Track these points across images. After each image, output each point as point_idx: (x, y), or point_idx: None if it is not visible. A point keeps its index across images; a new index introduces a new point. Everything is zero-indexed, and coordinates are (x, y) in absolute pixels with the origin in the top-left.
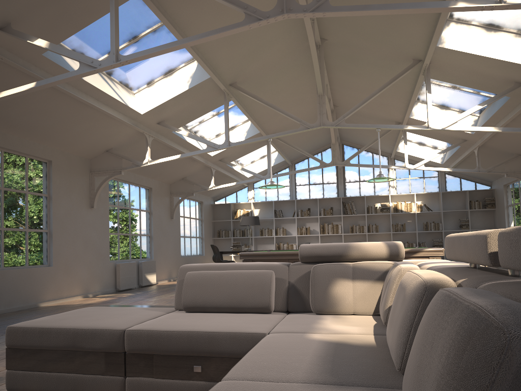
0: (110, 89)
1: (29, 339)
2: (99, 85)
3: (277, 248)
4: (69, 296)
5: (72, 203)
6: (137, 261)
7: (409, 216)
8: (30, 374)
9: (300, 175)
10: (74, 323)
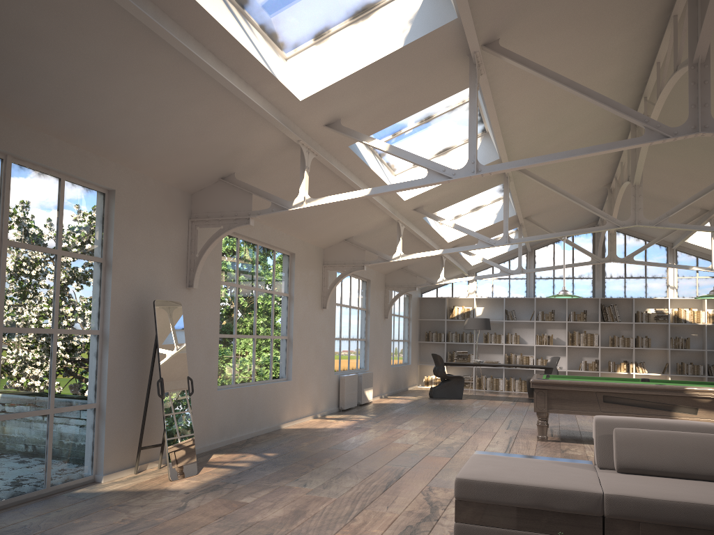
0: (384, 175)
1: (485, 493)
2: (378, 172)
3: (507, 360)
4: (303, 416)
5: (308, 304)
6: (355, 373)
7: (694, 328)
8: (486, 529)
9: (541, 266)
10: (526, 479)
